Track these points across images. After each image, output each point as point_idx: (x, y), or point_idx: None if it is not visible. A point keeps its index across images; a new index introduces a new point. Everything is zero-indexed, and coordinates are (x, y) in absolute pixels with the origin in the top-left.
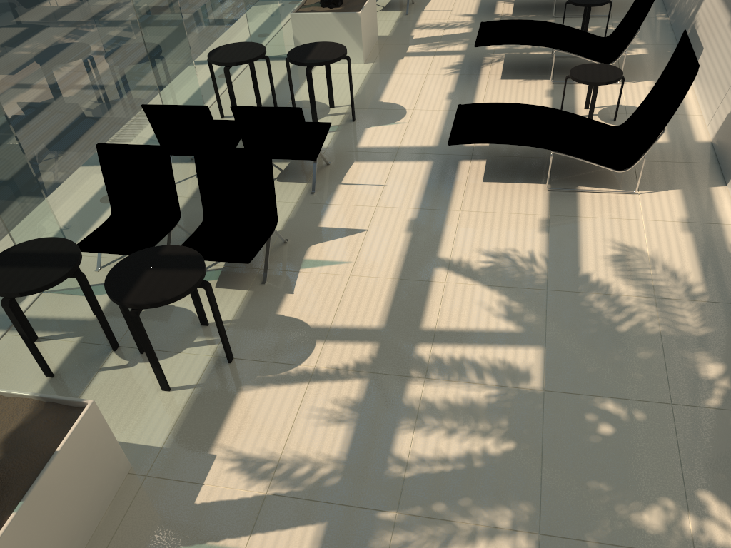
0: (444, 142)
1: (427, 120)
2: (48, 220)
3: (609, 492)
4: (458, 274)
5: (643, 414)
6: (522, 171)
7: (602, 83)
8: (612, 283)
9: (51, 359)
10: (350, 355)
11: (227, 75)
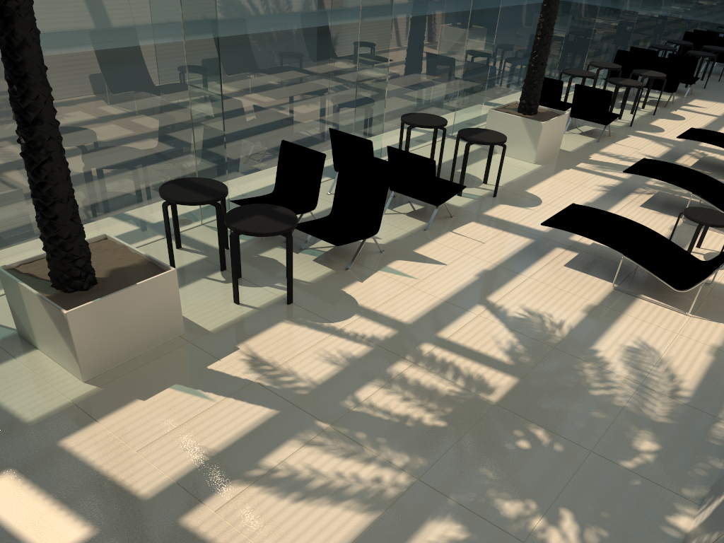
0: (554, 231)
1: (553, 213)
2: (222, 172)
3: (491, 479)
4: (492, 314)
5: (561, 448)
6: (602, 270)
7: (706, 224)
8: (612, 363)
9: (180, 261)
10: (371, 330)
11: (408, 132)
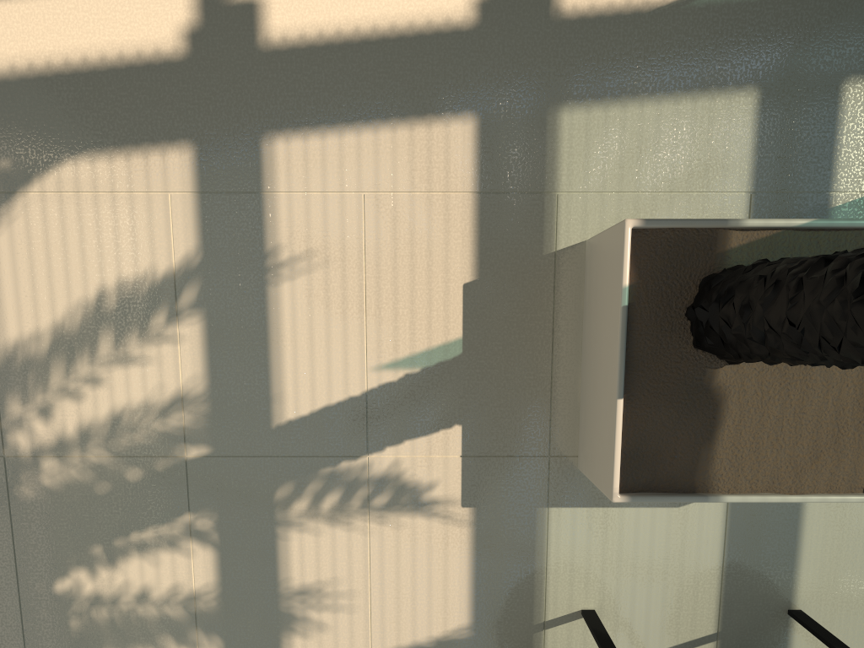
0: None
1: None
2: None
3: None
4: None
5: None
6: None
7: None
8: None
9: (812, 646)
10: None
11: None
